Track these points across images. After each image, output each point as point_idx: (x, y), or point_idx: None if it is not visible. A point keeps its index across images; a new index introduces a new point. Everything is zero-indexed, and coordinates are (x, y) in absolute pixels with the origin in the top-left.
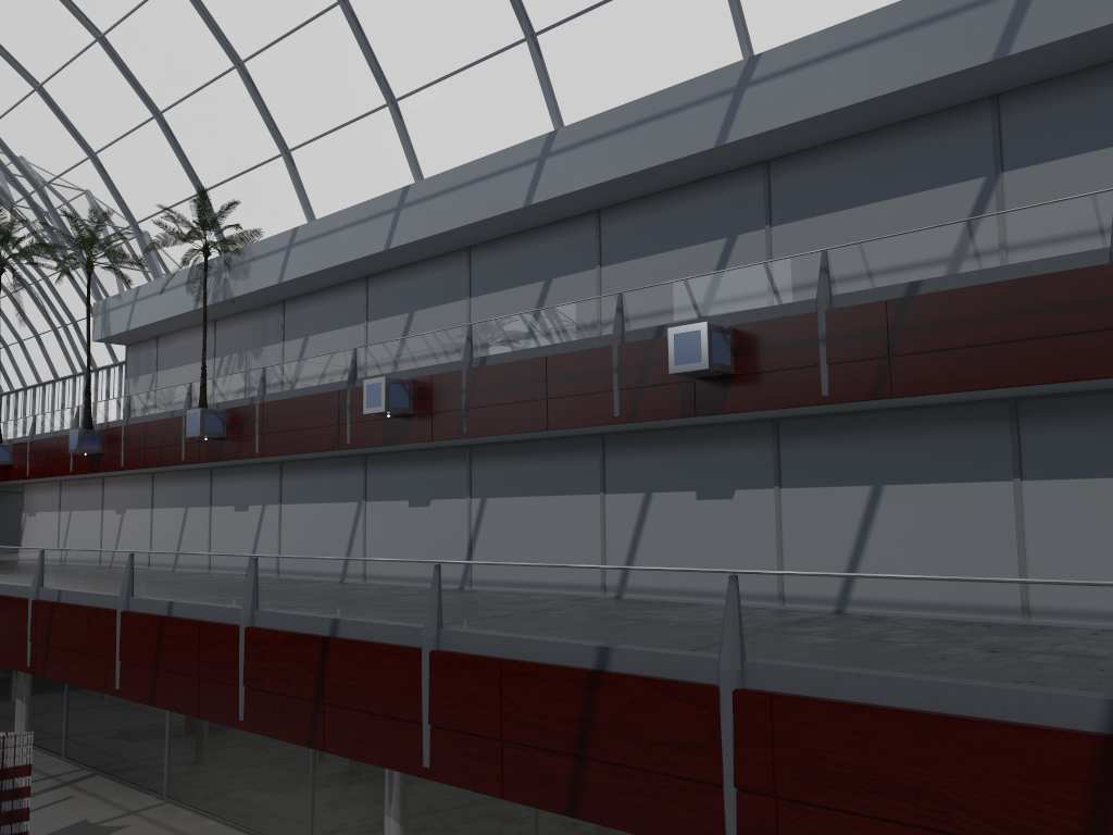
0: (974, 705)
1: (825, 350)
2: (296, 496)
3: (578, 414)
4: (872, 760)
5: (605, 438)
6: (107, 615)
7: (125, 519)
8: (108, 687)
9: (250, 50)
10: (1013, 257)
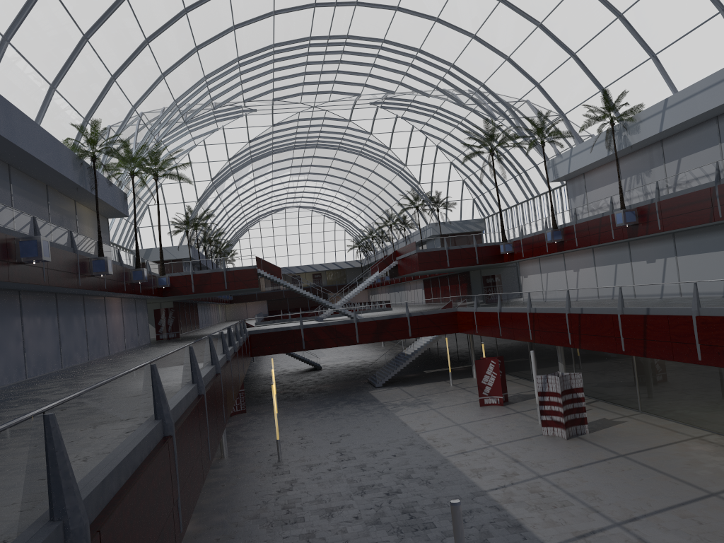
0: None
1: None
2: (685, 251)
3: None
4: None
5: None
6: (611, 317)
7: (579, 274)
8: (617, 350)
9: (626, 6)
10: None
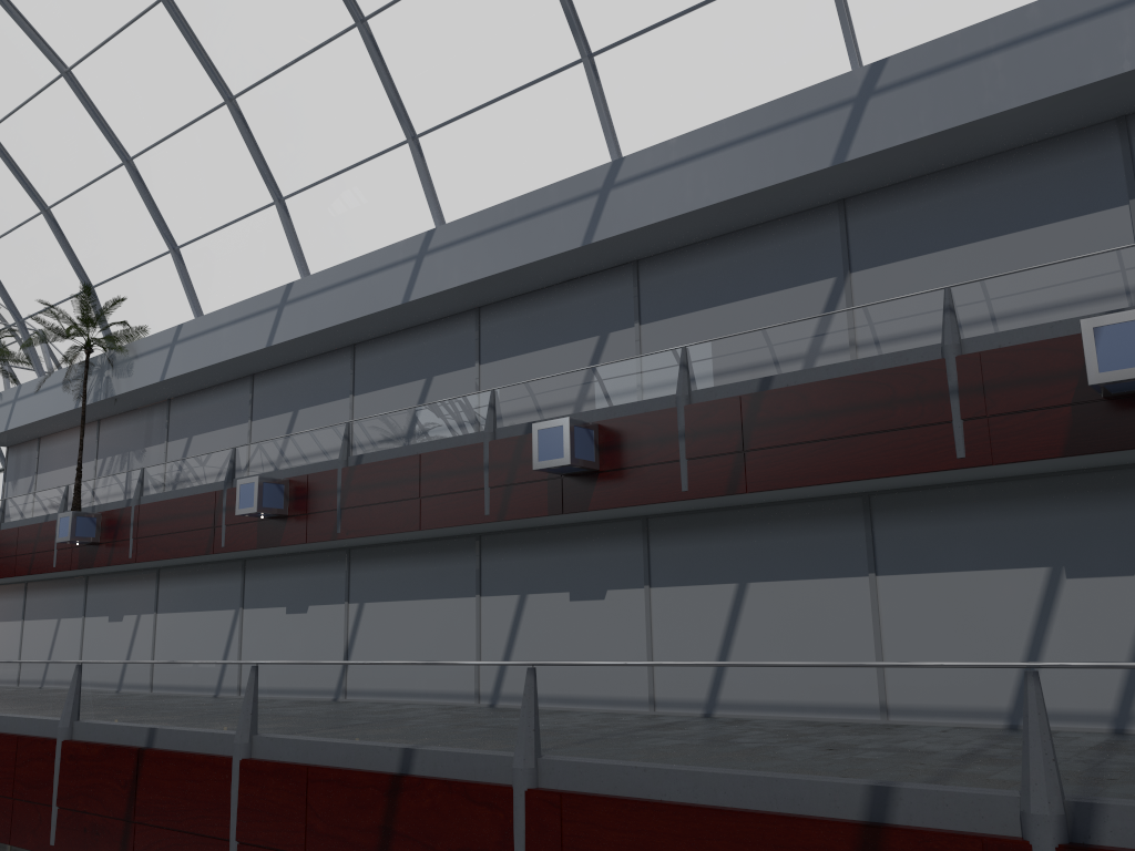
0: (748, 796)
1: (684, 445)
2: (172, 604)
3: (450, 513)
4: None
5: (482, 538)
6: None
7: None
8: None
9: (139, 147)
10: (856, 353)
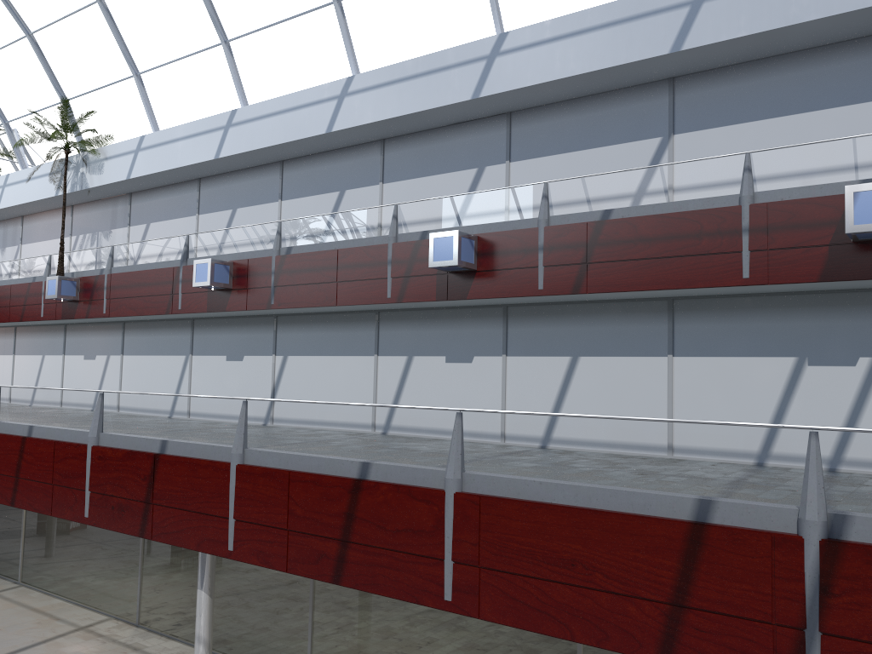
0: (613, 502)
1: (542, 256)
2: (135, 349)
3: (360, 295)
4: (545, 540)
5: (380, 314)
6: None
7: None
8: None
9: None
10: (675, 196)
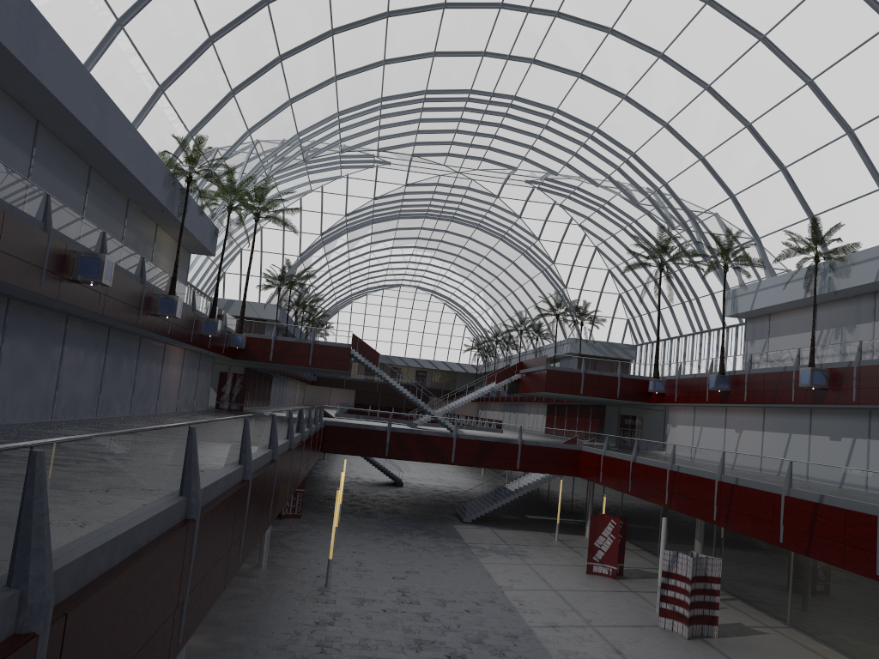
0: None
1: None
2: None
3: None
4: None
5: None
6: (773, 497)
7: (741, 436)
8: (773, 540)
9: (859, 122)
10: None
